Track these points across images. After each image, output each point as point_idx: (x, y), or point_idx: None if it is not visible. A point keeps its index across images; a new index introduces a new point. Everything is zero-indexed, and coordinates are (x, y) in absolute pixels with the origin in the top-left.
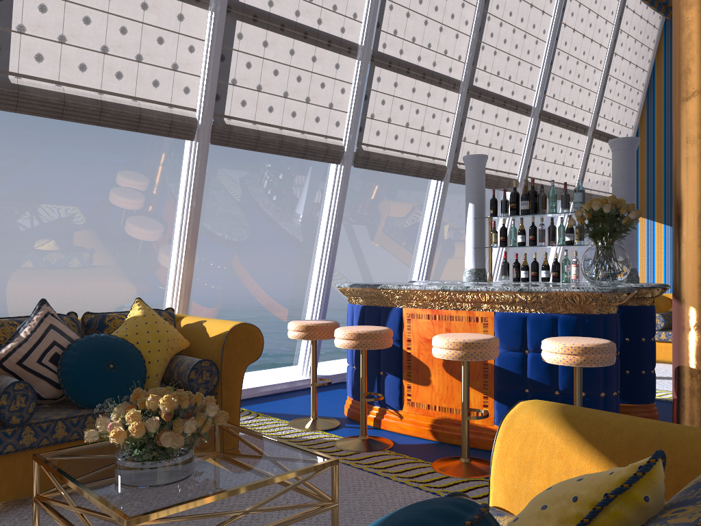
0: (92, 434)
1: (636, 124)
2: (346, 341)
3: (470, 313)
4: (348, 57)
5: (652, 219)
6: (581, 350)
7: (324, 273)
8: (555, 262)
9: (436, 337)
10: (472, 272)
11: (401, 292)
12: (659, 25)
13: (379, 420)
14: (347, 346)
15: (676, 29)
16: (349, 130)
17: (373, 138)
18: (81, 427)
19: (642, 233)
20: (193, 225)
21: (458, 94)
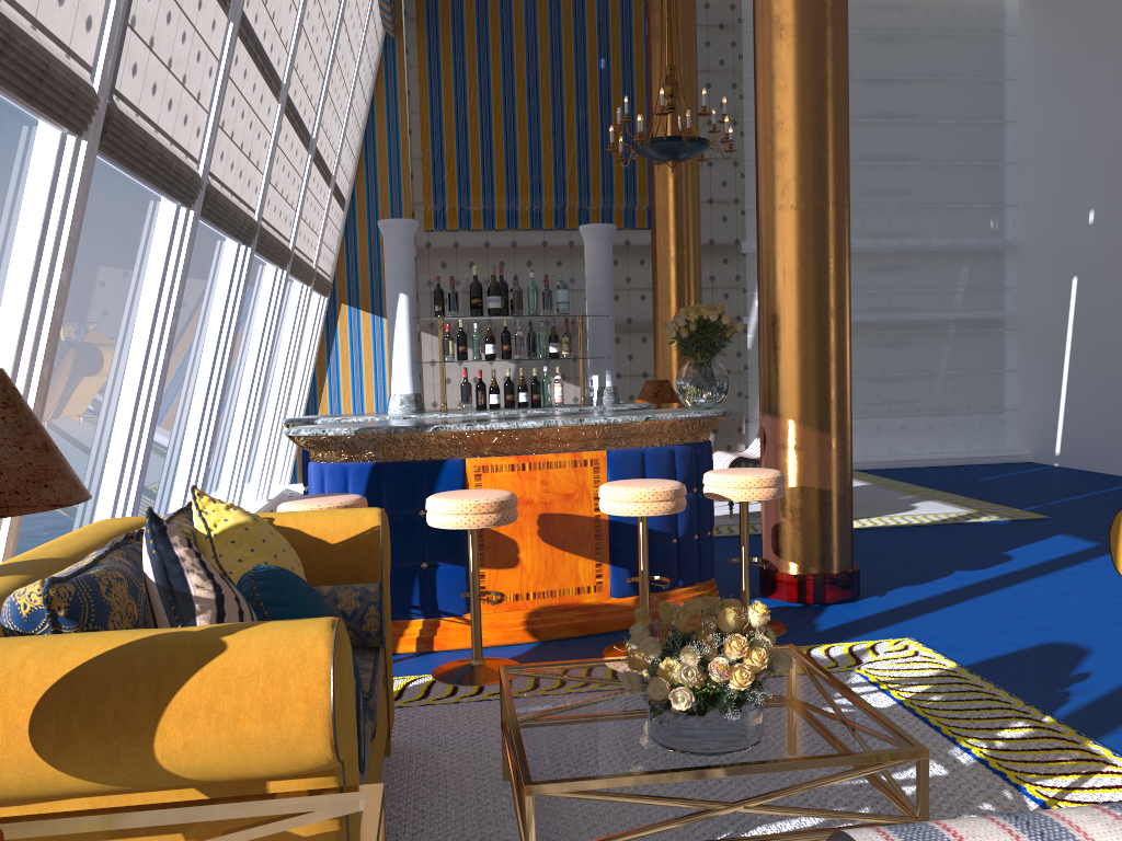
0: (692, 693)
1: (353, 176)
2: (482, 516)
3: (576, 455)
4: (223, 11)
5: (380, 314)
6: (775, 480)
7: (149, 414)
8: (537, 381)
9: (627, 489)
10: (410, 399)
11: (473, 435)
12: (381, 42)
13: (430, 639)
14: (485, 524)
15: (780, 129)
16: (208, 146)
17: (218, 165)
18: (368, 749)
19: (366, 334)
20: (59, 323)
21: (277, 104)
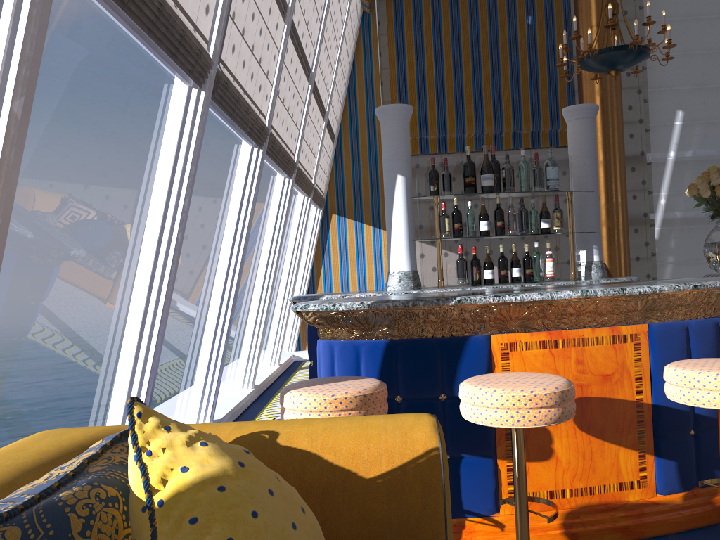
0: None
1: (340, 118)
2: (540, 411)
3: (614, 330)
4: None
5: (361, 221)
6: None
7: (163, 292)
8: (529, 256)
9: (717, 374)
10: (408, 276)
11: (501, 308)
12: (359, 17)
13: None
14: (543, 422)
15: None
16: (217, 28)
17: (229, 56)
18: None
19: (351, 236)
20: (12, 168)
21: (284, 25)
